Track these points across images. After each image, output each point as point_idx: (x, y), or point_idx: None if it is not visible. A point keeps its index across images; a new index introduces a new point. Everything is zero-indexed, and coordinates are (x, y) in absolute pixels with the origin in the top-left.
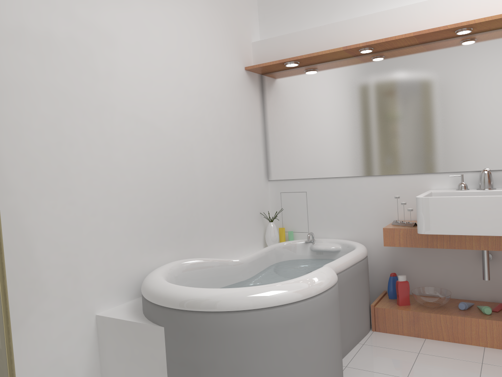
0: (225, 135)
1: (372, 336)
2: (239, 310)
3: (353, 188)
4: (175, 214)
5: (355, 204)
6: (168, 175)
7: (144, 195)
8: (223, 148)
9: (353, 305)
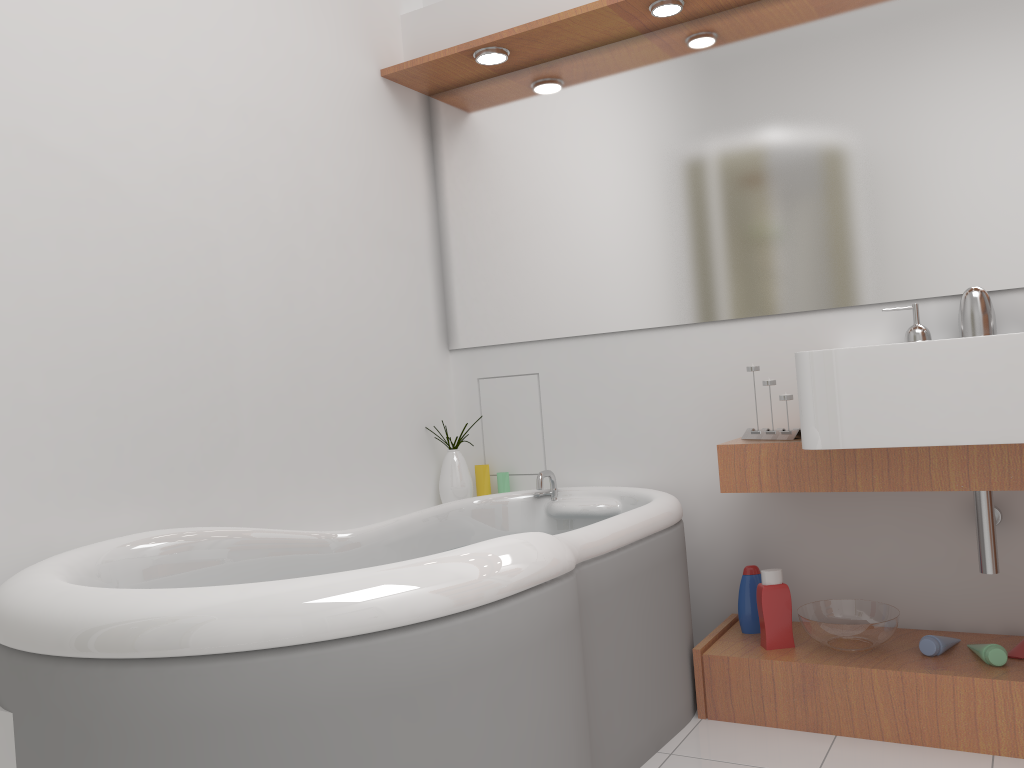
0: (323, 225)
1: (698, 733)
2: (221, 653)
3: (649, 359)
4: (159, 410)
5: (655, 399)
6: (139, 306)
7: (54, 351)
8: (315, 257)
9: (639, 648)
